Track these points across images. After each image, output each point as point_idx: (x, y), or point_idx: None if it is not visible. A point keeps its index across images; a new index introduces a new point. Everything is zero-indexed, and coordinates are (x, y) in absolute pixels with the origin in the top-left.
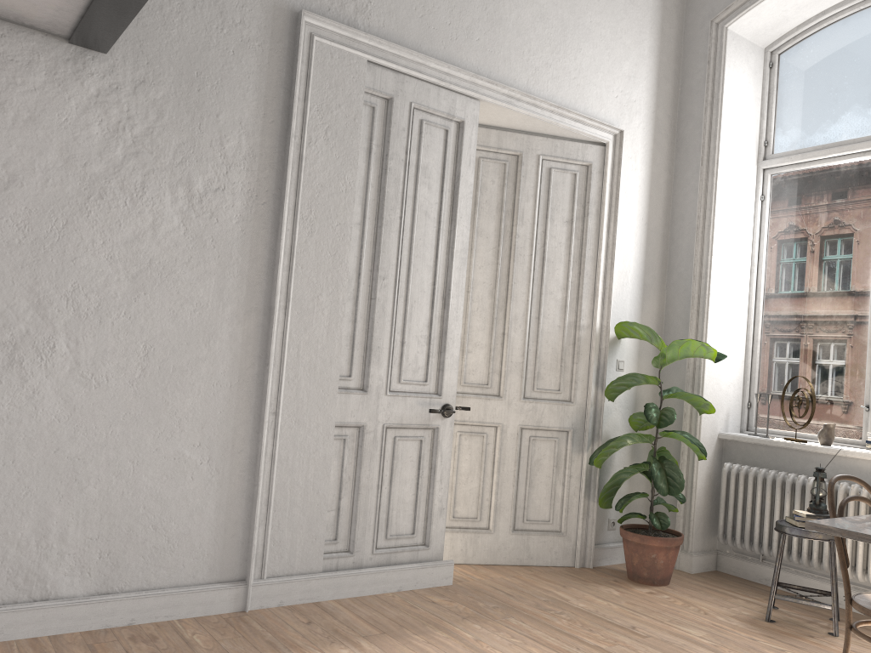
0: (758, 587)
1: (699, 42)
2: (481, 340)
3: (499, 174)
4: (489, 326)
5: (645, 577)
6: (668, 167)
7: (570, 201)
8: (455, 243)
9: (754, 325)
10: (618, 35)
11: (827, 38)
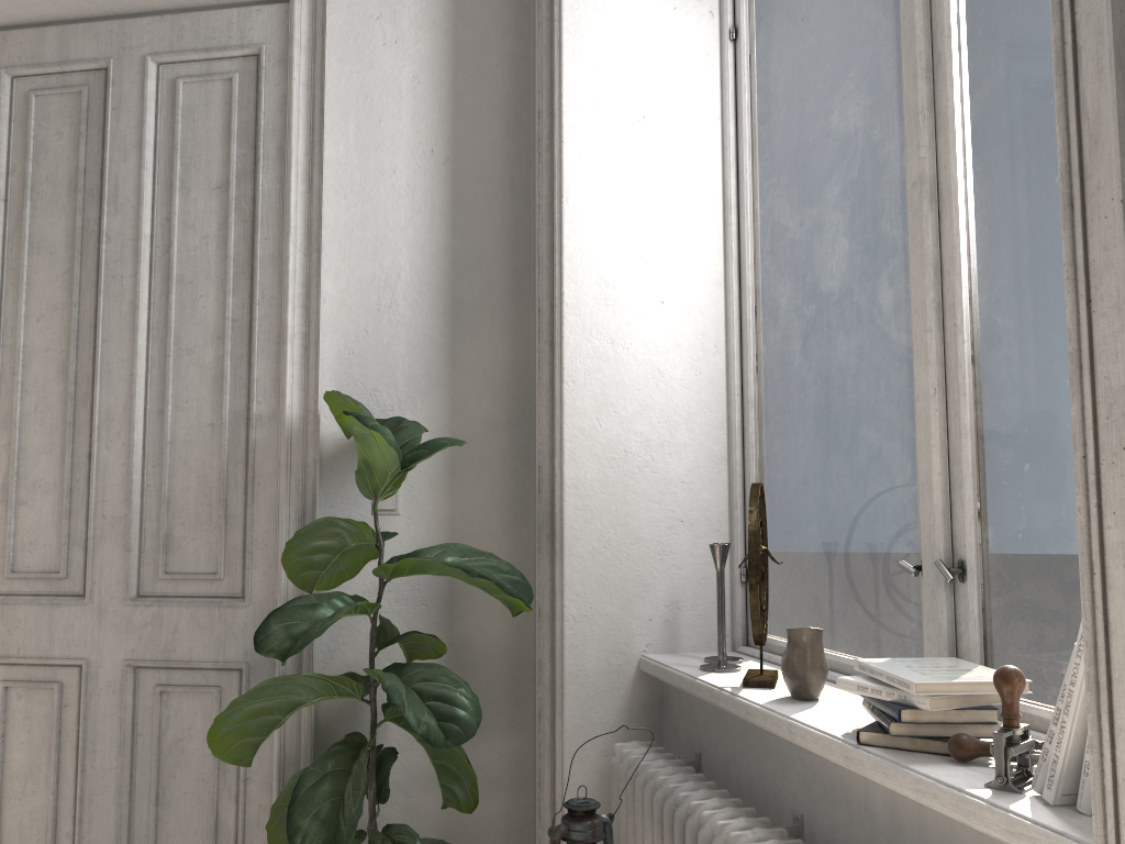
0: None
1: None
2: (46, 475)
3: (73, 117)
4: (61, 443)
5: None
6: (512, 26)
7: (224, 140)
8: None
9: (743, 360)
10: None
11: None
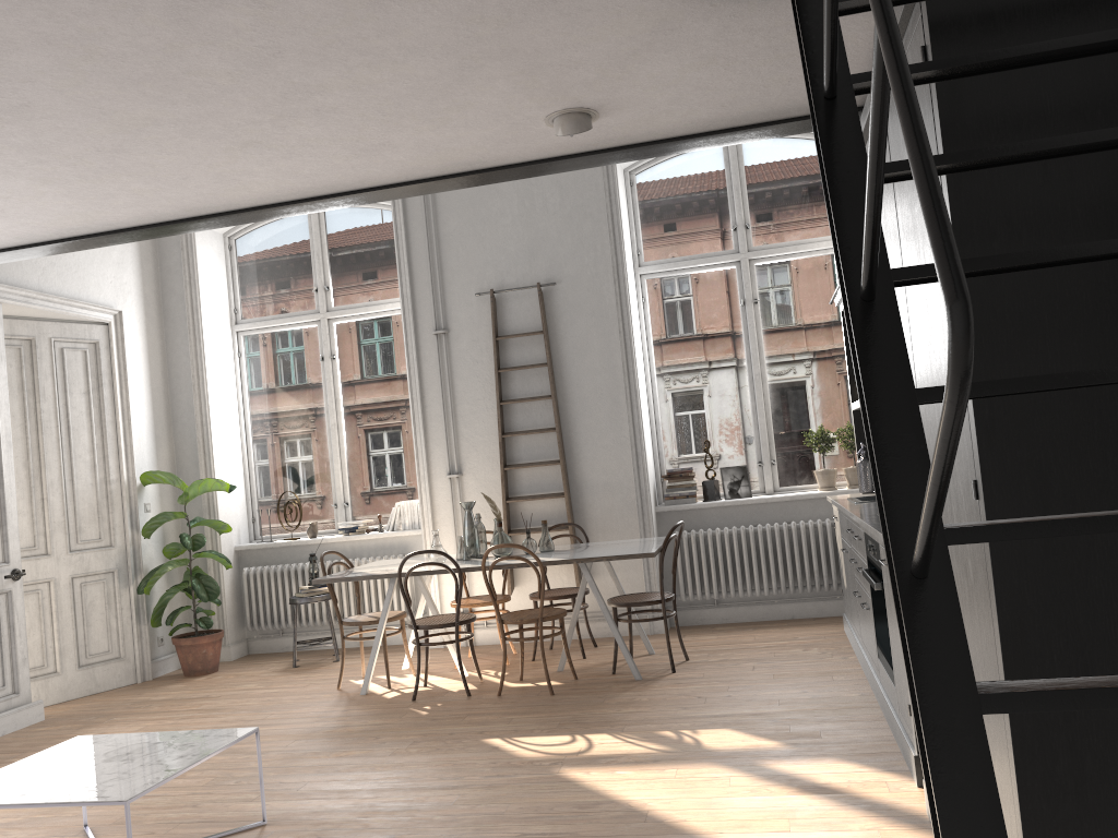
0: (283, 654)
1: None
2: (23, 508)
3: (16, 358)
4: (28, 495)
5: (200, 670)
6: (160, 335)
7: (85, 374)
8: (1, 430)
9: (248, 456)
10: None
11: (270, 233)
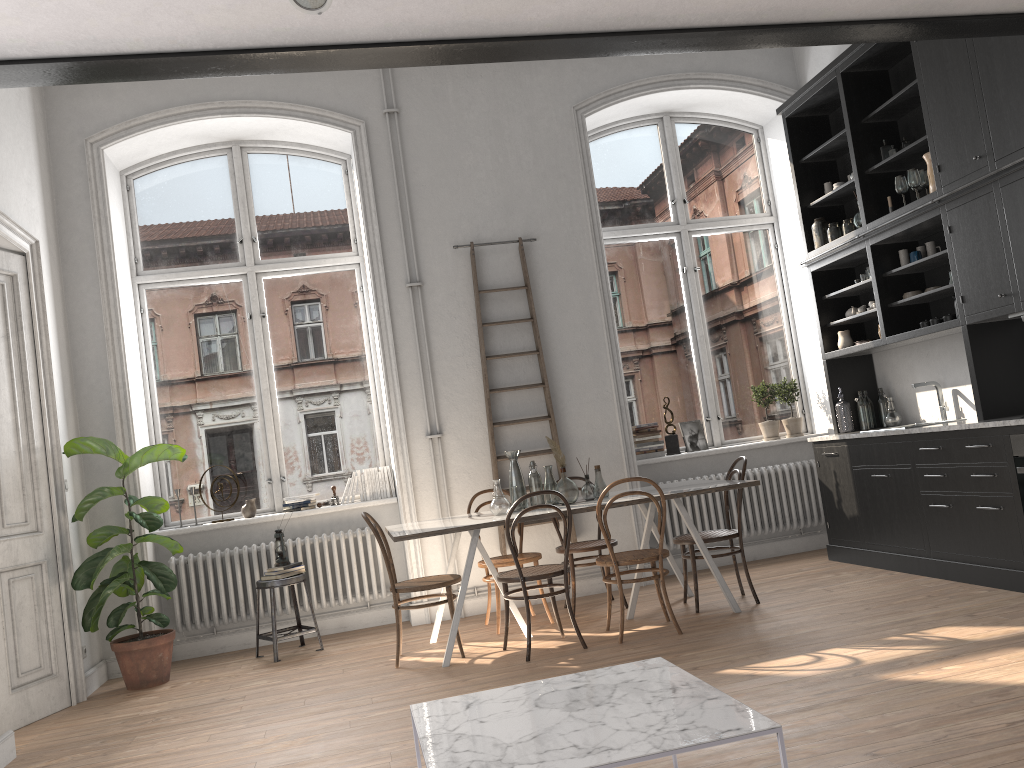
0: (223, 655)
1: (72, 157)
2: None
3: None
4: None
5: (155, 679)
6: (60, 279)
7: (3, 314)
8: None
9: (155, 428)
10: (17, 139)
11: (179, 175)
